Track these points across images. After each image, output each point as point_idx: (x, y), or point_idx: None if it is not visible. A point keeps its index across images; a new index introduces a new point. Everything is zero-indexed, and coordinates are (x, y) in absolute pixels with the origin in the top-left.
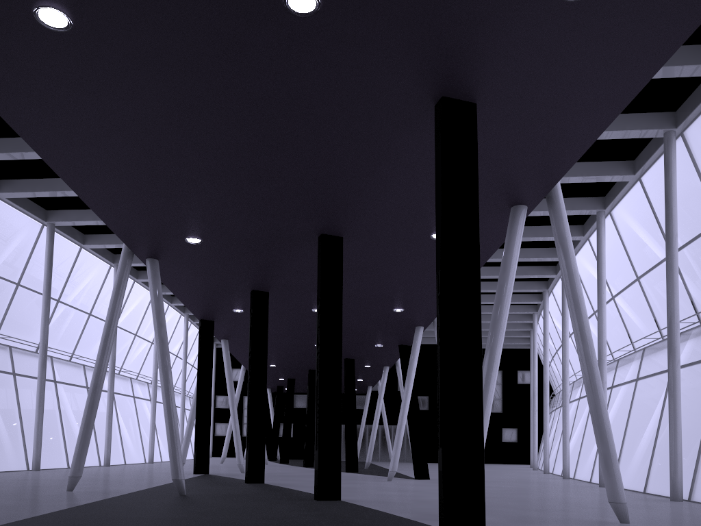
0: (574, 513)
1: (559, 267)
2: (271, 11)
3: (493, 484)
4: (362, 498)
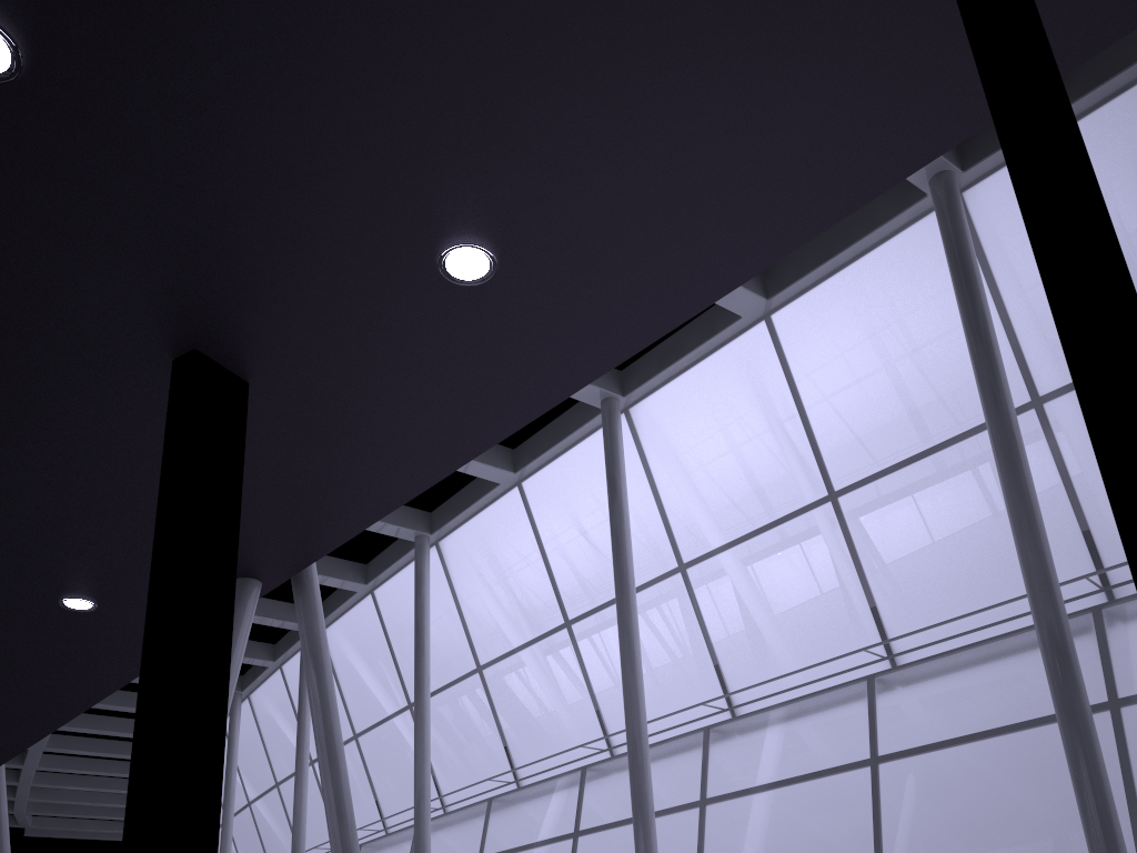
0: None
1: None
2: None
3: None
4: None
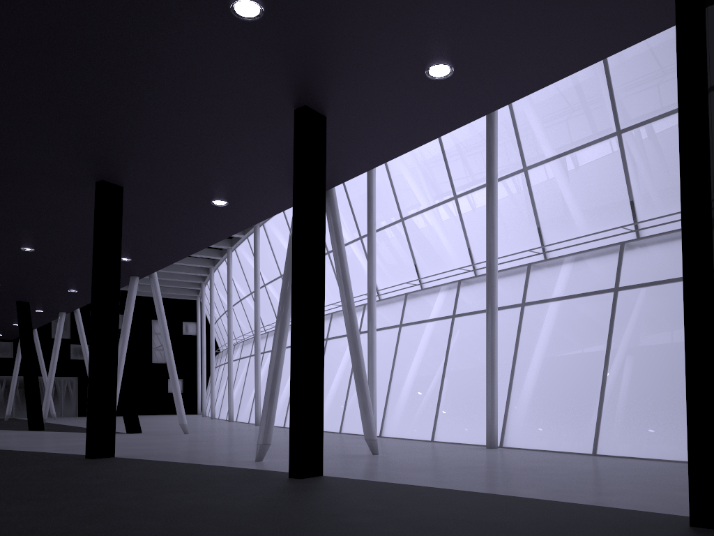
0: (329, 451)
1: (248, 229)
2: (215, 4)
3: (211, 433)
4: (129, 453)
